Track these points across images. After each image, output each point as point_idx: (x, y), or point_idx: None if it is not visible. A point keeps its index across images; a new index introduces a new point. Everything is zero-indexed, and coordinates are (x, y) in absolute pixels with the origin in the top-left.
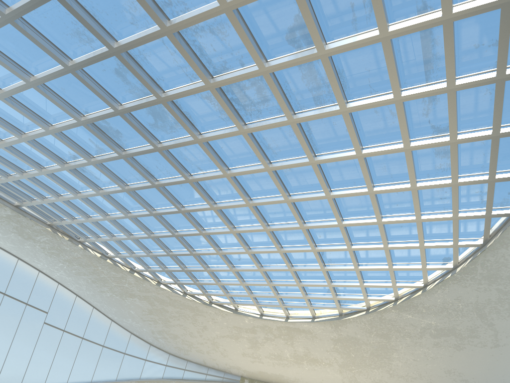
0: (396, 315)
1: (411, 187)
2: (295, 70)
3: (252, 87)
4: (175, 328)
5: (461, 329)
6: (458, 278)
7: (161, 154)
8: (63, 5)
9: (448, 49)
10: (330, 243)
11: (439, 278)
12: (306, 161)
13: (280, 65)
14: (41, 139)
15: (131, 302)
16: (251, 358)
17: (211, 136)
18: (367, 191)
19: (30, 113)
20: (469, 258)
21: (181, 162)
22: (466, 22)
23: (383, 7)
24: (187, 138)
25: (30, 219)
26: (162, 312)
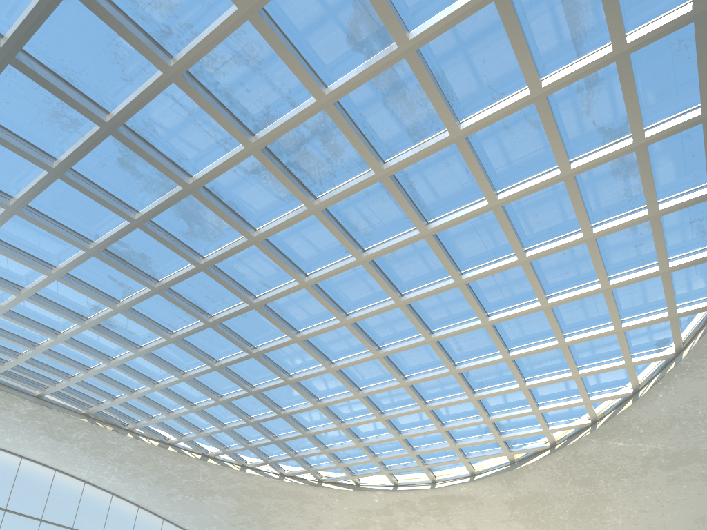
0: (599, 446)
1: (584, 237)
2: (371, 91)
3: (313, 136)
4: (277, 528)
5: None
6: (688, 367)
7: (208, 274)
8: (23, 72)
9: None
10: (476, 356)
11: (655, 374)
12: (416, 234)
13: (347, 85)
14: (47, 292)
15: (212, 503)
16: None
17: (271, 228)
18: (517, 259)
19: (23, 255)
20: (700, 331)
21: (238, 281)
22: None
23: None
24: (238, 241)
25: (58, 410)
26: (255, 508)
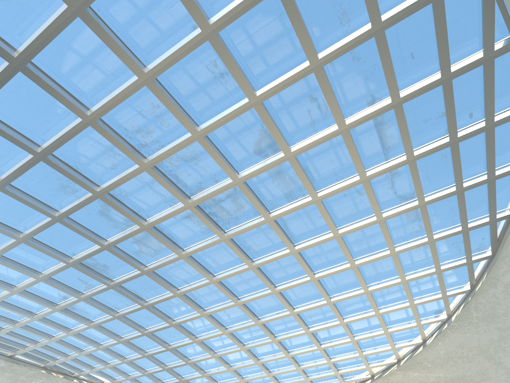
0: (403, 376)
1: (390, 253)
2: (265, 176)
3: (227, 198)
4: None
5: (472, 374)
6: (455, 326)
7: (148, 276)
8: (49, 165)
9: (402, 127)
10: (322, 322)
11: (436, 331)
12: (287, 252)
13: (252, 173)
14: (31, 288)
15: None
16: None
17: (195, 249)
18: (350, 265)
19: (21, 266)
20: (461, 304)
21: (168, 279)
22: (412, 103)
23: (338, 105)
24: (171, 257)
25: (24, 365)
26: None
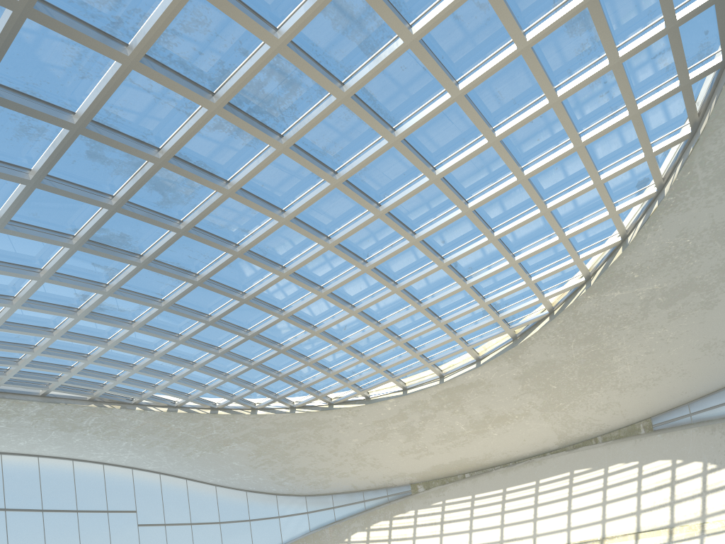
0: (597, 301)
1: (550, 103)
2: (320, 20)
3: (270, 78)
4: (298, 459)
5: (704, 275)
6: (671, 202)
7: (189, 237)
8: None
9: None
10: (461, 244)
11: (641, 217)
12: (384, 144)
13: (297, 24)
14: (36, 295)
15: (230, 451)
16: (414, 454)
17: (244, 177)
18: (487, 141)
19: (10, 267)
20: (678, 163)
21: (218, 234)
22: None
23: None
24: (213, 198)
25: (66, 403)
26: (273, 446)
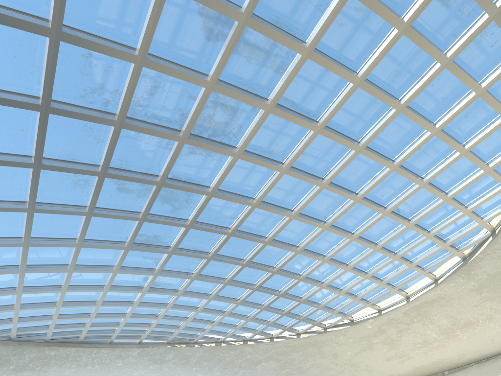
0: None
1: (442, 65)
2: (237, 60)
3: (216, 110)
4: (310, 370)
5: None
6: None
7: (195, 228)
8: (49, 169)
9: None
10: (398, 194)
11: None
12: (311, 134)
13: (219, 67)
14: (117, 282)
15: (262, 368)
16: (398, 359)
17: (217, 181)
18: (395, 110)
19: (96, 267)
20: None
21: (215, 223)
22: None
23: None
24: (202, 200)
25: (152, 346)
26: (290, 362)
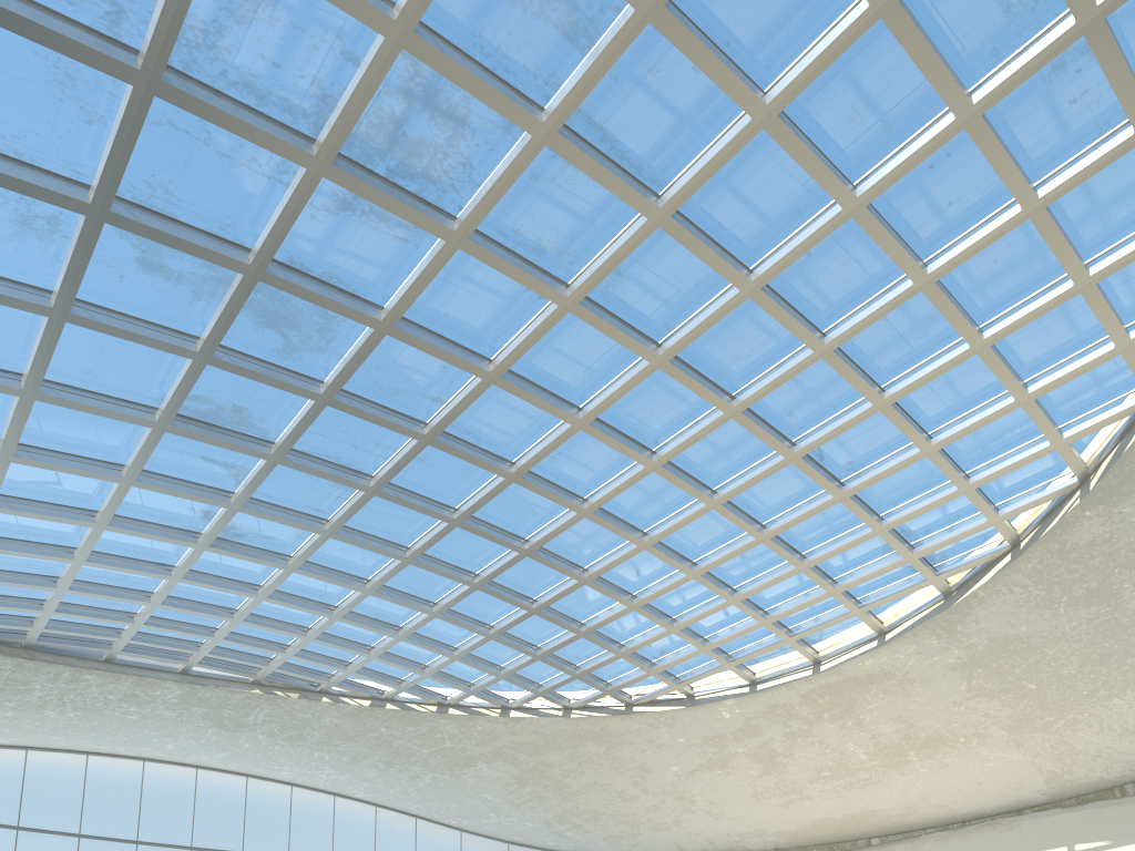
0: (1105, 521)
1: (958, 120)
2: None
3: (410, 107)
4: (584, 796)
5: None
6: None
7: (338, 408)
8: None
9: None
10: (826, 418)
11: None
12: (642, 225)
13: None
14: (132, 510)
15: (476, 777)
16: (778, 799)
17: (402, 296)
18: (841, 209)
19: (76, 462)
20: None
21: (390, 405)
22: None
23: None
24: (361, 338)
25: (216, 685)
26: (542, 771)
